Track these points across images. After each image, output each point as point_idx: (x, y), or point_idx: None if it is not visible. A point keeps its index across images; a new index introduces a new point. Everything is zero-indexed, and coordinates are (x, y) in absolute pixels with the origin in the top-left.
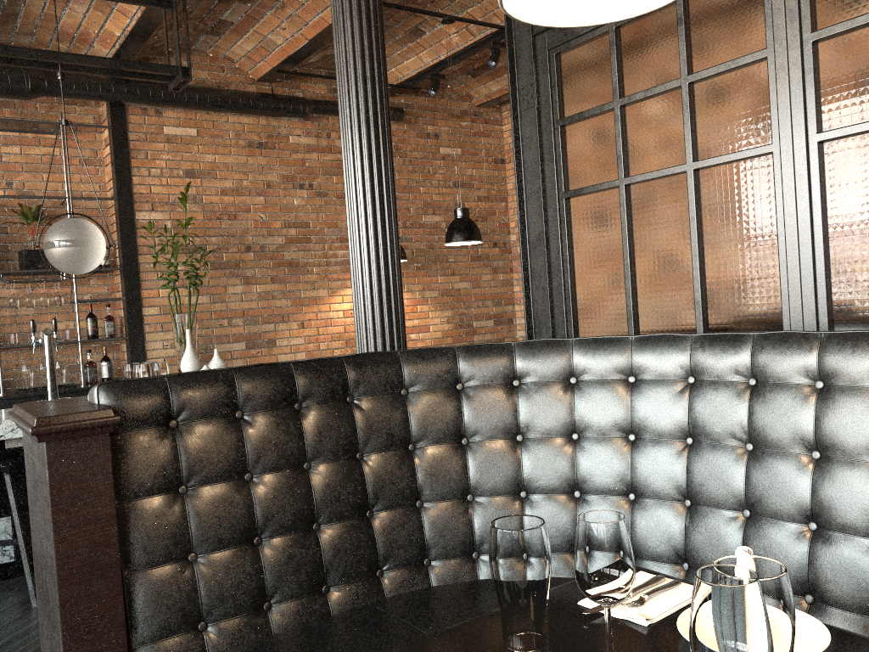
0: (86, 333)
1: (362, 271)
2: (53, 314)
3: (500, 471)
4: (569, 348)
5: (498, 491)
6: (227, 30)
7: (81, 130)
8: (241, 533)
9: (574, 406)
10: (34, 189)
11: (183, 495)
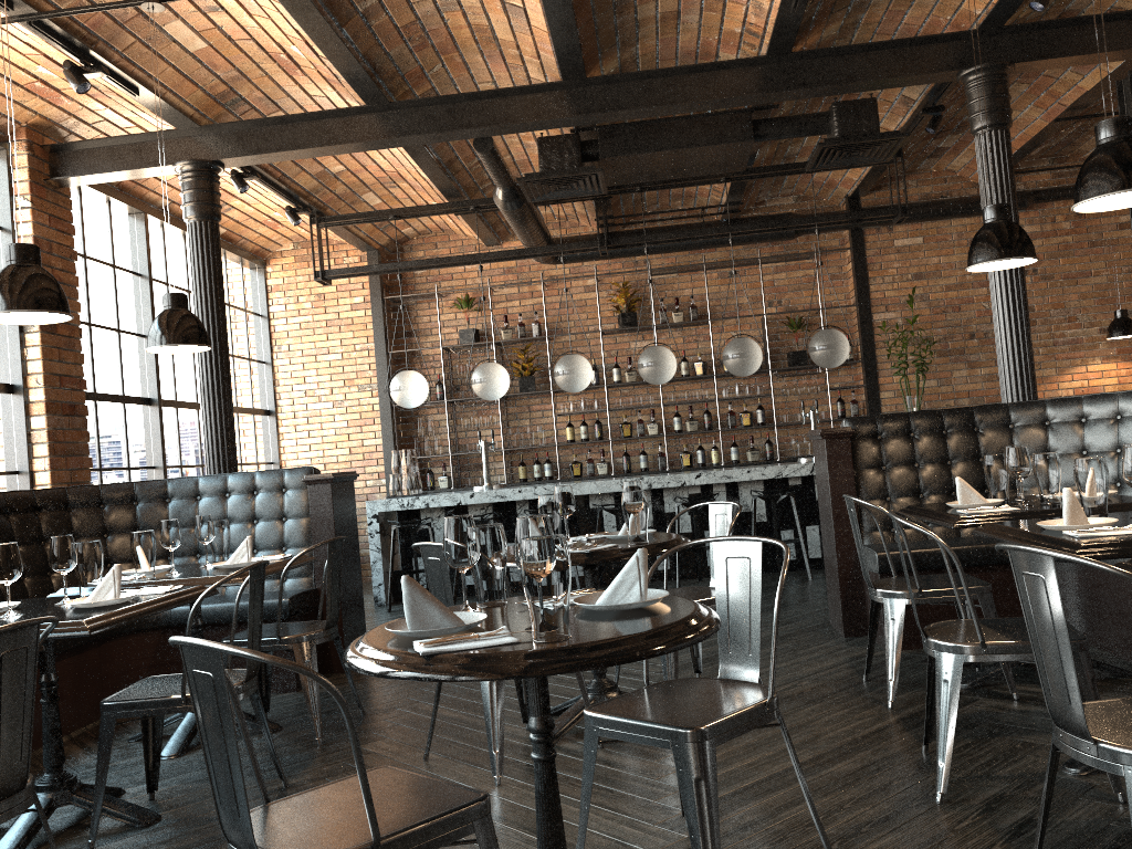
0: (836, 414)
1: (1003, 357)
2: (811, 400)
3: (1070, 471)
4: (1115, 398)
5: (1068, 483)
6: (945, 152)
7: (829, 252)
8: (912, 490)
9: (1117, 432)
10: (796, 304)
11: (884, 470)
